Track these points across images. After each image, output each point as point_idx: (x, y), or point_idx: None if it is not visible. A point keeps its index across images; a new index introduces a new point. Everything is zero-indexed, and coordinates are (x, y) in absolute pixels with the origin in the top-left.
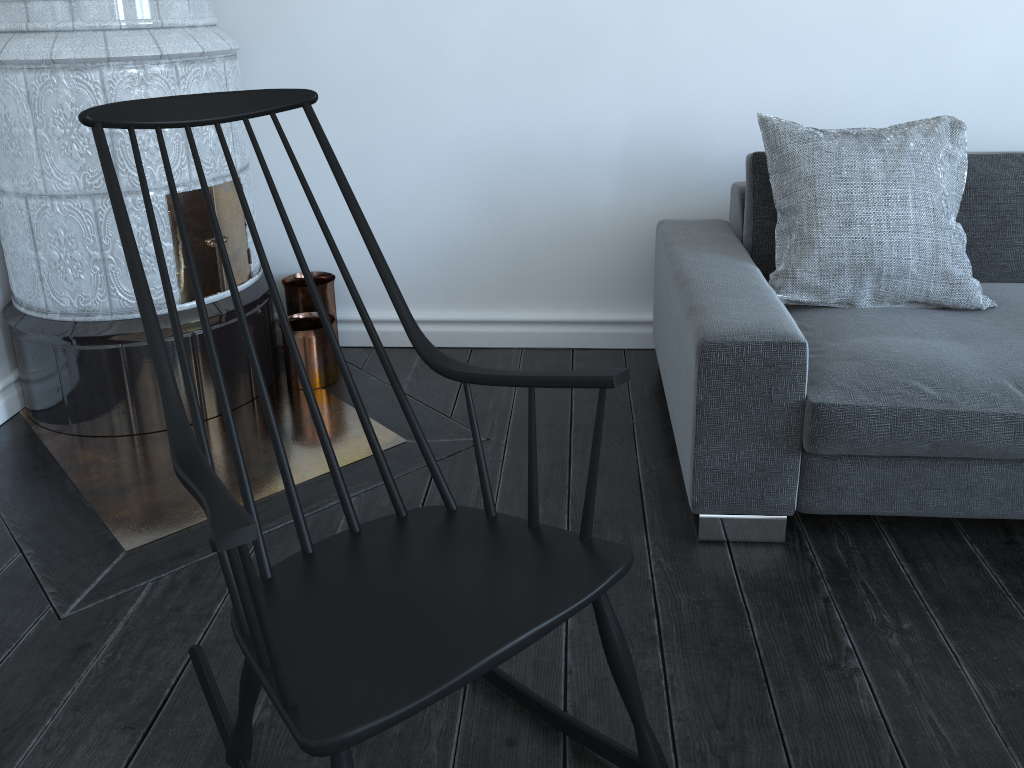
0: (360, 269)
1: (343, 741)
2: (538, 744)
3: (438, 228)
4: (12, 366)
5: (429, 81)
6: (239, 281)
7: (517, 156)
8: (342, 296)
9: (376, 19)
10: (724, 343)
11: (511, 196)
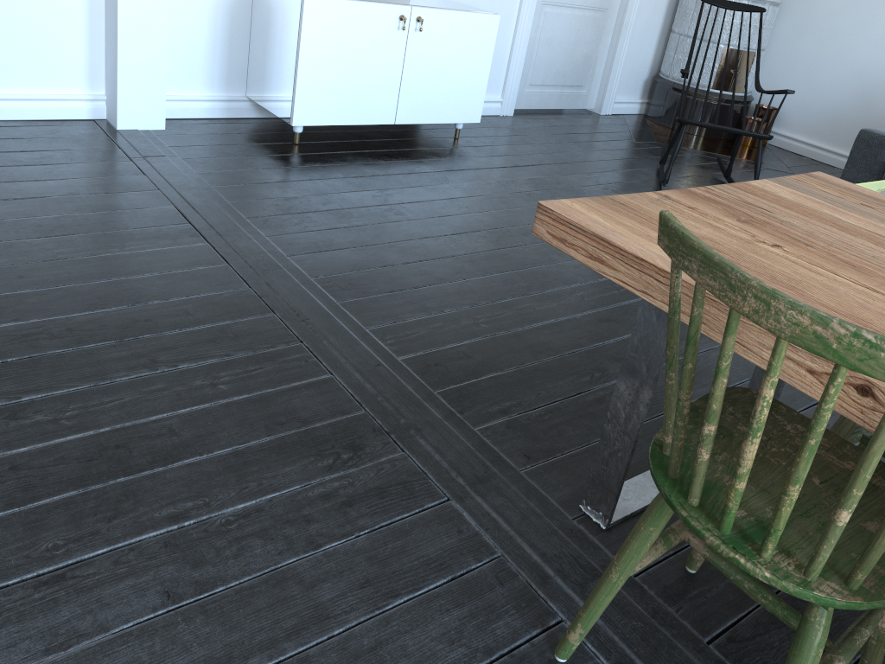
0: (792, 112)
1: (684, 120)
2: None
3: (833, 104)
4: (647, 98)
5: (857, 37)
6: (736, 91)
7: (883, 81)
8: (779, 122)
9: (846, 4)
10: (867, 131)
11: (872, 98)
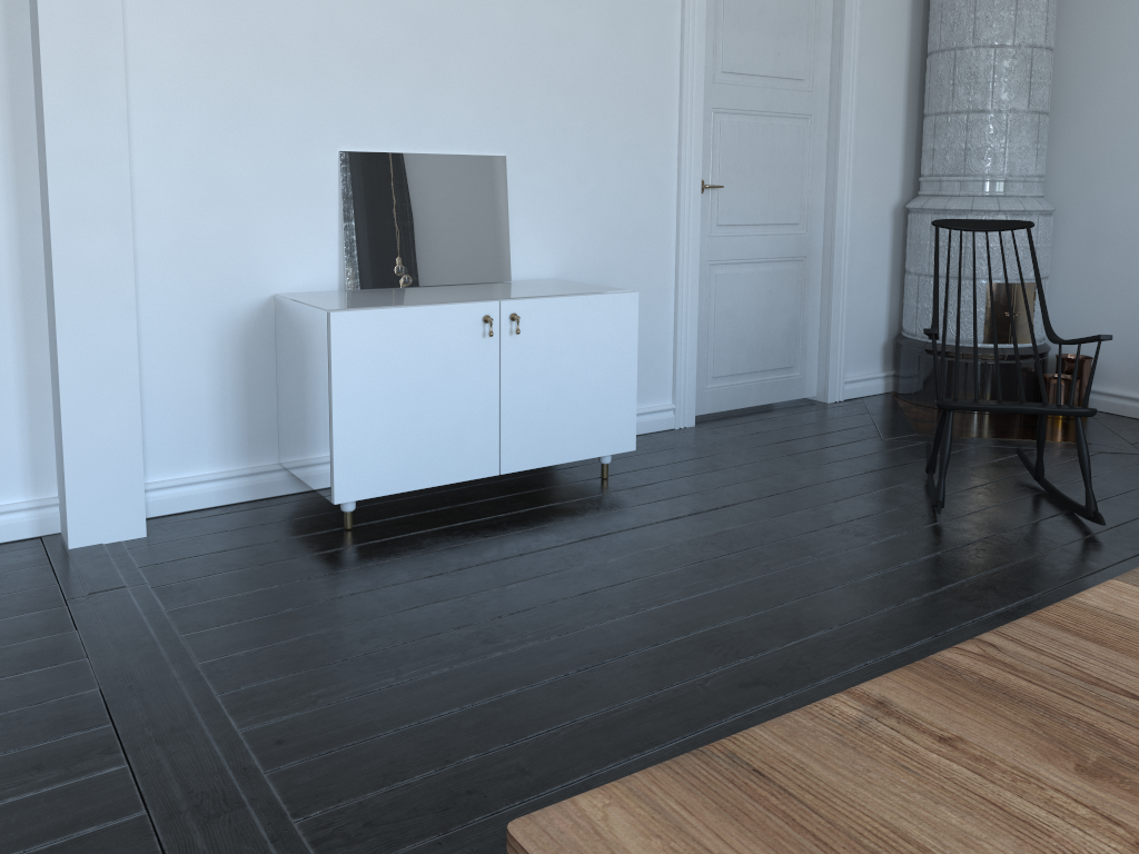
0: (1114, 359)
1: (947, 404)
2: (1054, 508)
3: None
4: (892, 368)
5: None
6: (1021, 341)
7: None
8: (1099, 376)
9: None
10: None
11: None
